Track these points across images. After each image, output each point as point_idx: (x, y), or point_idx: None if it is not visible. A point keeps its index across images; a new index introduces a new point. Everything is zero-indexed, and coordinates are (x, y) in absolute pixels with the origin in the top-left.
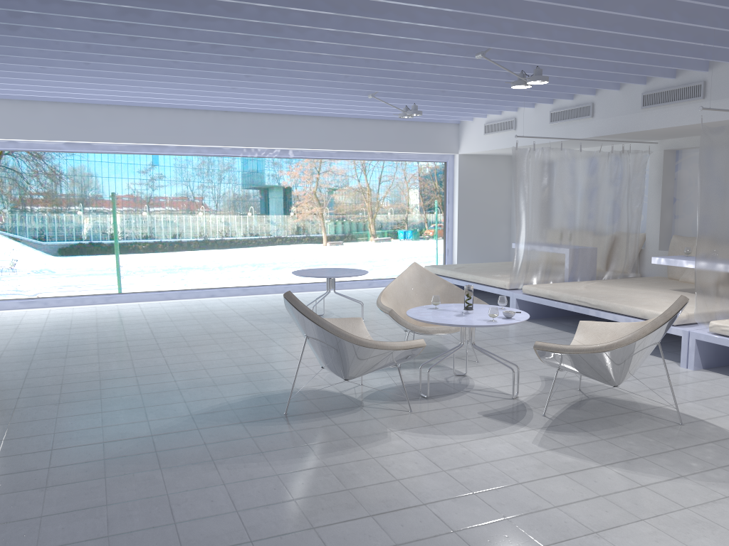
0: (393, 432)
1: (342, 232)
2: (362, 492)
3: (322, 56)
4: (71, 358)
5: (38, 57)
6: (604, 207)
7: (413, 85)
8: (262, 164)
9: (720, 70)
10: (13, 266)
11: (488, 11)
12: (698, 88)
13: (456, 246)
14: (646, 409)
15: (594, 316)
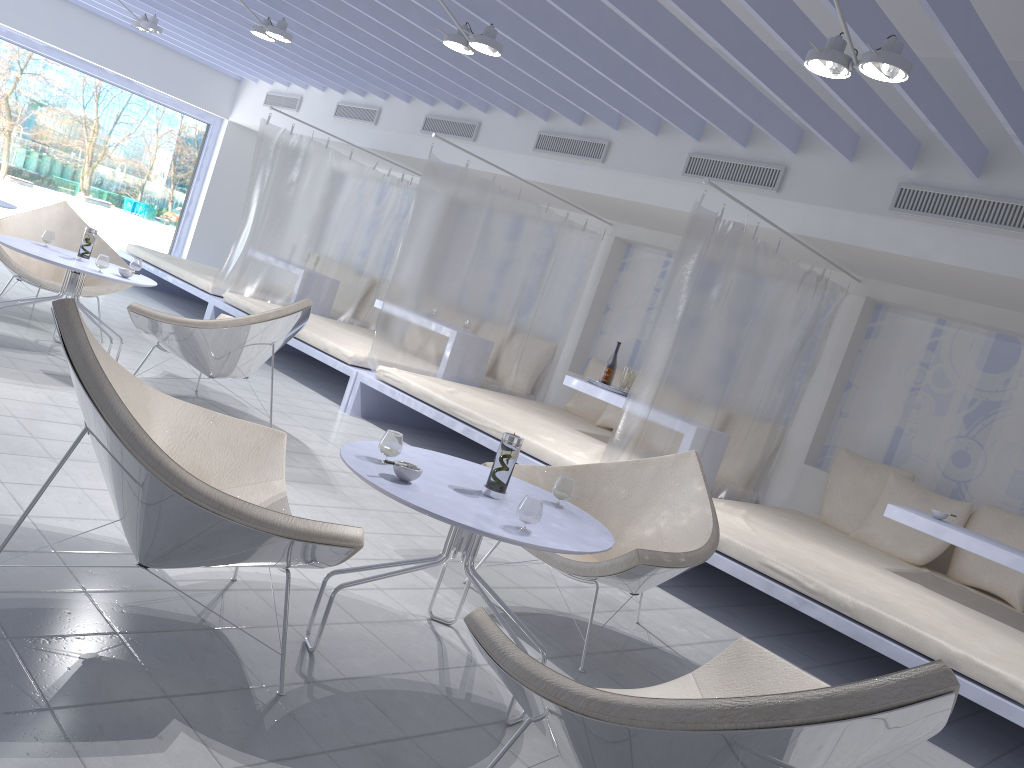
0: None
1: (37, 169)
2: None
3: None
4: None
5: None
6: (361, 237)
7: None
8: None
9: (496, 117)
10: None
11: None
12: (472, 128)
13: (191, 239)
14: (250, 419)
15: None
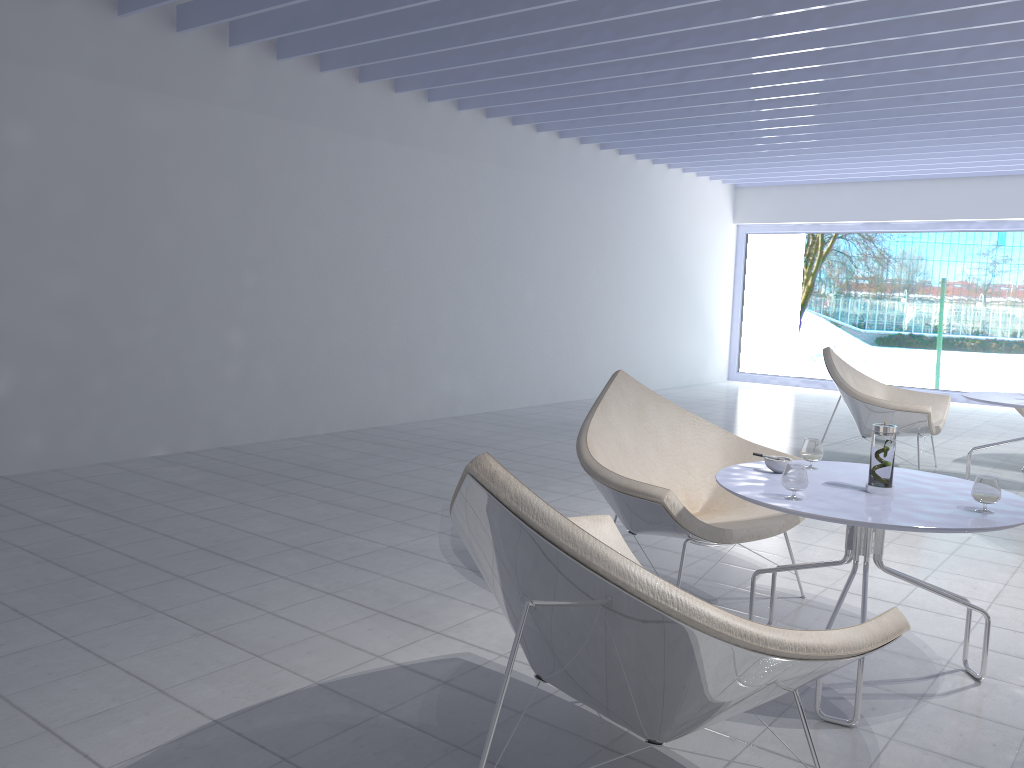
0: None
1: None
2: None
3: None
4: (757, 412)
5: (772, 150)
6: None
7: None
8: None
9: None
10: None
11: None
12: None
13: None
14: None
15: None
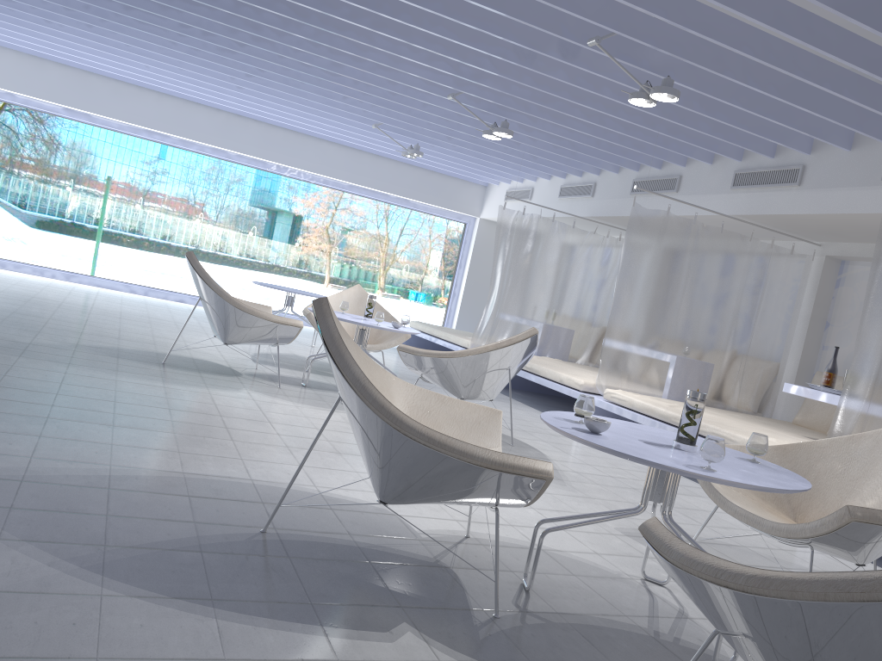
0: (246, 390)
1: (348, 277)
2: (177, 401)
3: (312, 68)
4: None
5: (39, 8)
6: (588, 290)
7: (412, 122)
8: (276, 185)
9: (694, 167)
10: None
11: (433, 48)
12: (674, 181)
13: (458, 313)
14: None
15: (526, 378)
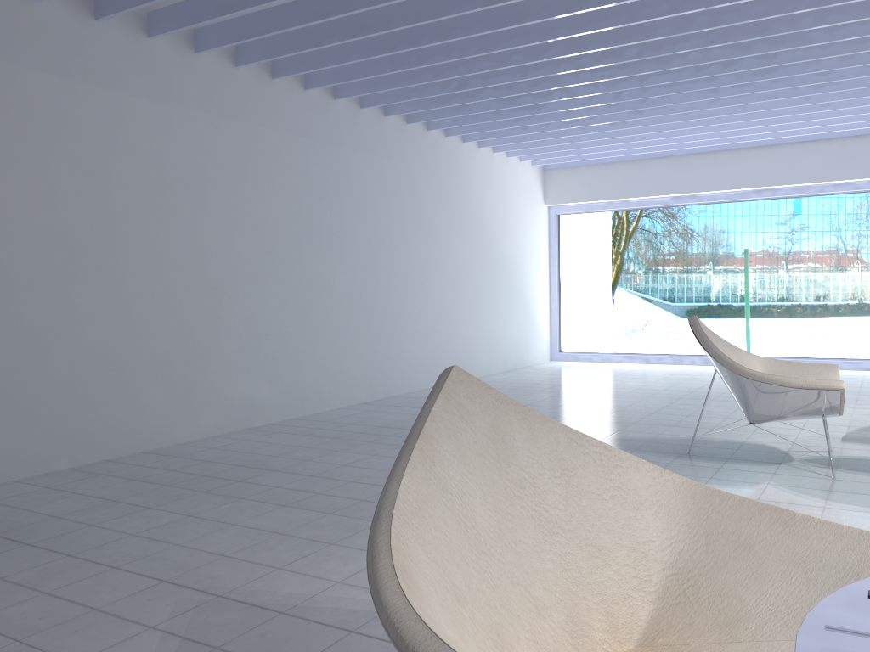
0: (766, 485)
1: None
2: None
3: None
4: (594, 395)
5: (587, 116)
6: None
7: None
8: None
9: None
10: (644, 327)
11: None
12: None
13: None
14: None
15: None
